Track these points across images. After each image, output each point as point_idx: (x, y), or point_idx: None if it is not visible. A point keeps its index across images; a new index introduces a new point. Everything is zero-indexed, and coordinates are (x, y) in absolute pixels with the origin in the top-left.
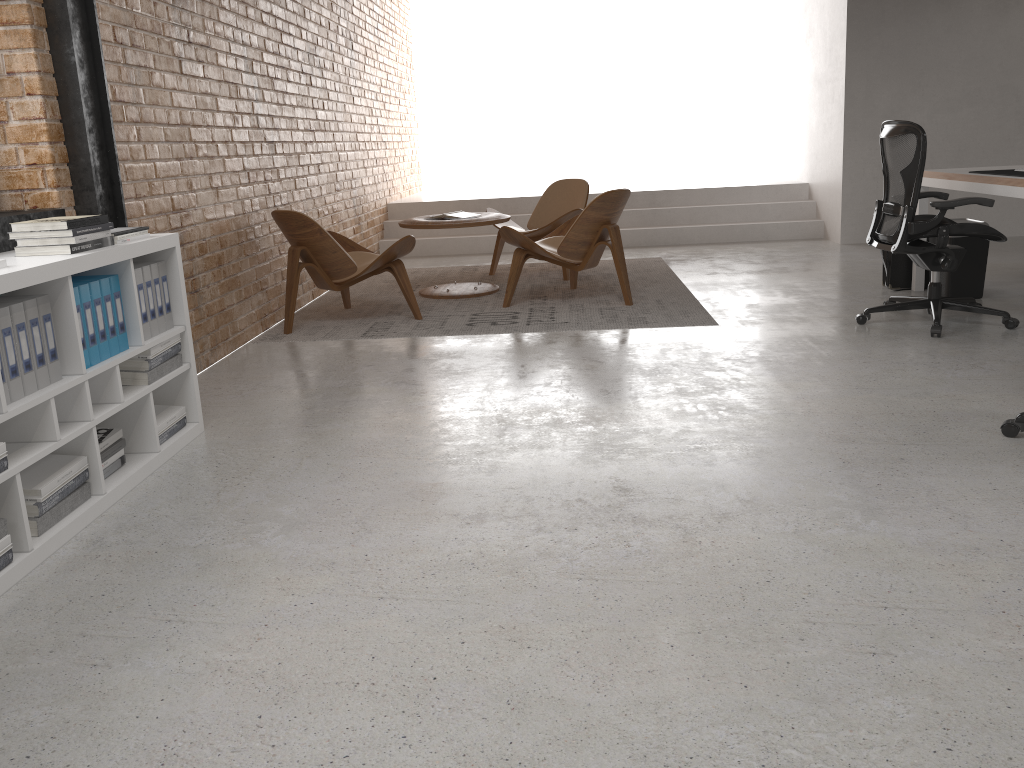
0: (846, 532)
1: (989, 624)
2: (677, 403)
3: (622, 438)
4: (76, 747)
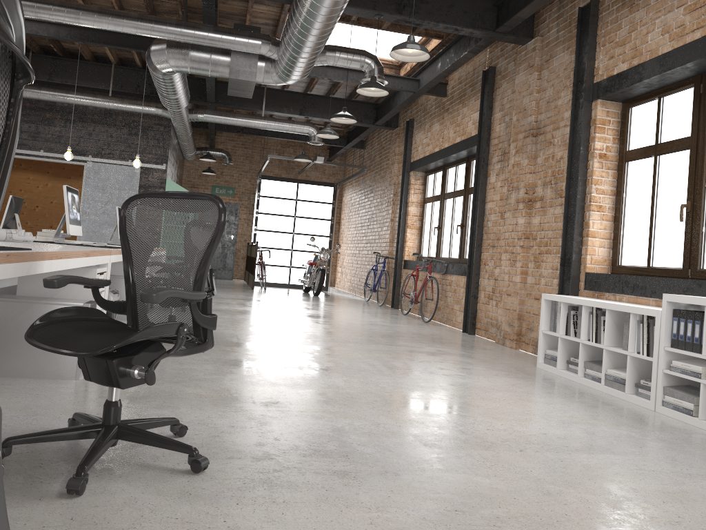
0: (354, 423)
1: (310, 400)
2: (520, 528)
3: (527, 482)
4: (554, 395)
